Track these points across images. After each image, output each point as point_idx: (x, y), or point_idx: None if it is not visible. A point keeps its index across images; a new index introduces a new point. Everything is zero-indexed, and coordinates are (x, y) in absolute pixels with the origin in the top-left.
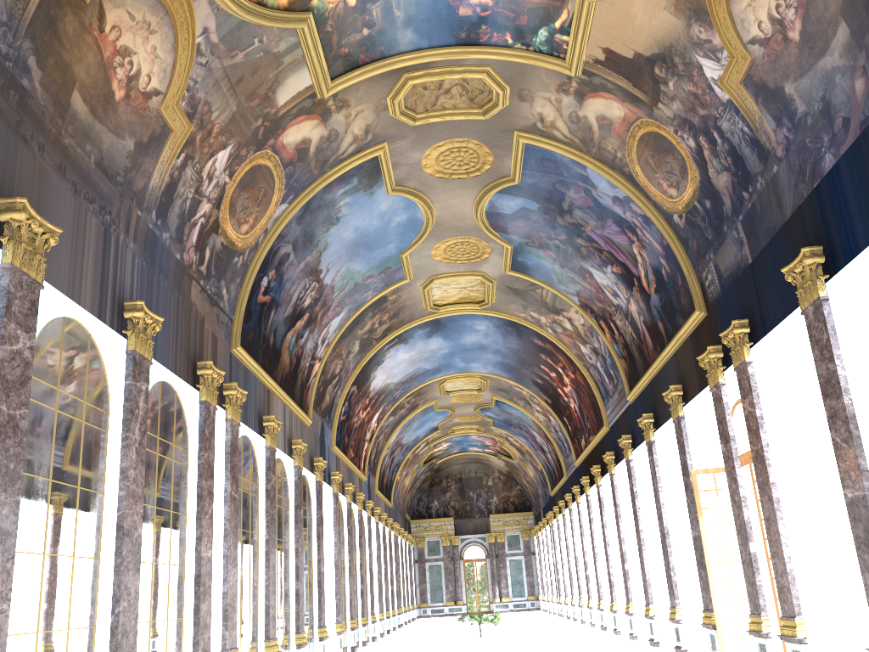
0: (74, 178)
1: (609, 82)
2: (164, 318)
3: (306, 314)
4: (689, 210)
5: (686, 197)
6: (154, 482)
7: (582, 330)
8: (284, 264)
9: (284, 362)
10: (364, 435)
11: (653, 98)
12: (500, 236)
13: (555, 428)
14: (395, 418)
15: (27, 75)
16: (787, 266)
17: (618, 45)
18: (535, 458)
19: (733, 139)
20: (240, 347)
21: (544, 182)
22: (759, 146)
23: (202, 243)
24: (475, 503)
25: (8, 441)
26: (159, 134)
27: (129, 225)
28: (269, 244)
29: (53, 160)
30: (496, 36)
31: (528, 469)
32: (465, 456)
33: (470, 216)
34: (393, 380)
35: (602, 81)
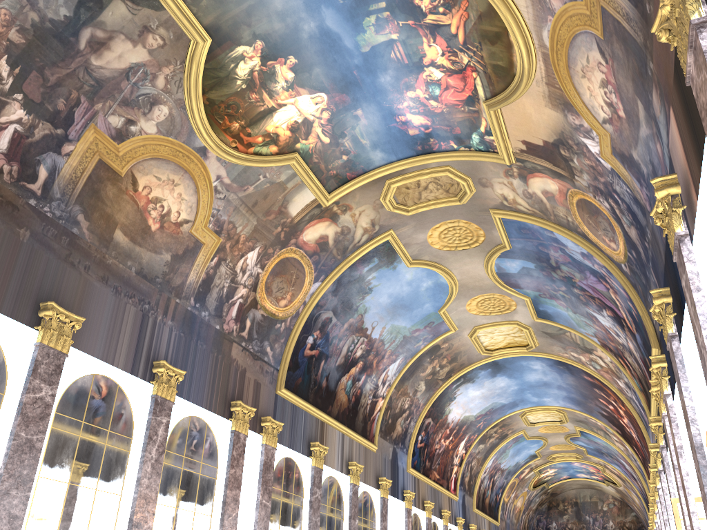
0: (115, 283)
1: (537, 165)
2: (186, 371)
3: (360, 362)
4: (627, 259)
5: (622, 249)
6: (177, 489)
7: (612, 367)
8: (328, 326)
9: (341, 400)
10: (451, 460)
11: (570, 172)
12: (516, 291)
13: (633, 457)
14: (486, 445)
15: (77, 225)
16: (652, 307)
17: (530, 137)
18: (633, 486)
19: (626, 199)
20: (284, 389)
21: (529, 246)
22: (639, 203)
23: (242, 316)
24: (592, 527)
25: (24, 455)
26: (192, 247)
27: (167, 309)
28: (307, 312)
29: (97, 274)
30: (443, 145)
31: (633, 496)
32: (576, 482)
33: (486, 277)
34: (471, 413)
35: (532, 165)
